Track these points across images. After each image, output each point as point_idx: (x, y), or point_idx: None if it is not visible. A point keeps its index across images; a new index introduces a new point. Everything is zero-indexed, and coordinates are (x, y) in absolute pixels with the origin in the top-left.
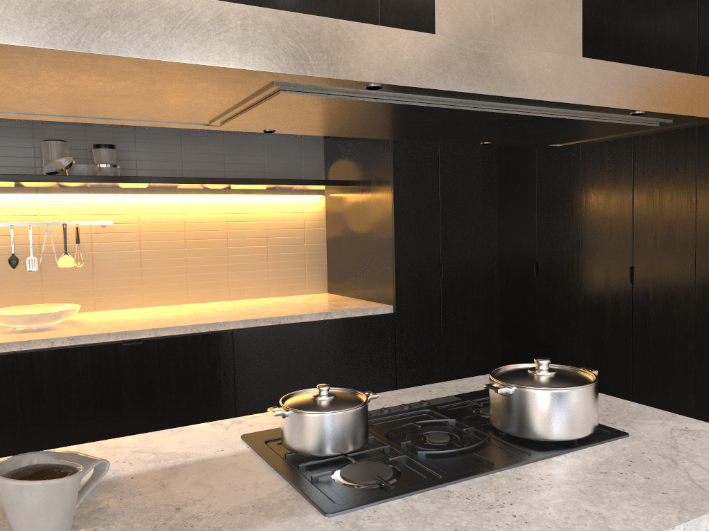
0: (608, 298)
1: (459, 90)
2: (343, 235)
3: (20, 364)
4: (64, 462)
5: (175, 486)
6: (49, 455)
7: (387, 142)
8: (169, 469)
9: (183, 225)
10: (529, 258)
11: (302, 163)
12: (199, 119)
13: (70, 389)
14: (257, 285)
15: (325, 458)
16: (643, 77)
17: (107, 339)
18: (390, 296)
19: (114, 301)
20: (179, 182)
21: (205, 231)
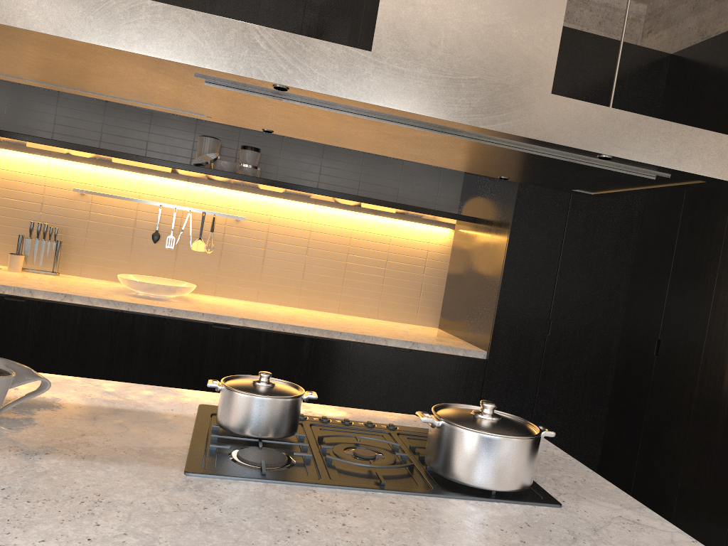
0: (726, 396)
1: (368, 101)
2: (461, 272)
3: (124, 322)
4: (8, 369)
5: (102, 421)
6: (0, 361)
7: (514, 183)
8: (114, 409)
9: (309, 233)
10: (652, 334)
11: (437, 194)
12: (191, 108)
13: (160, 355)
14: (367, 304)
15: (239, 437)
16: (611, 119)
17: (201, 318)
18: (486, 342)
19: (232, 290)
20: (306, 191)
21: (327, 243)
